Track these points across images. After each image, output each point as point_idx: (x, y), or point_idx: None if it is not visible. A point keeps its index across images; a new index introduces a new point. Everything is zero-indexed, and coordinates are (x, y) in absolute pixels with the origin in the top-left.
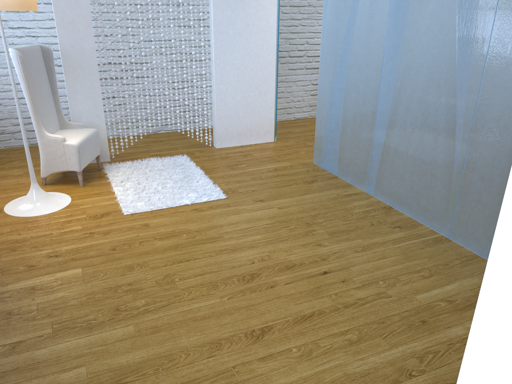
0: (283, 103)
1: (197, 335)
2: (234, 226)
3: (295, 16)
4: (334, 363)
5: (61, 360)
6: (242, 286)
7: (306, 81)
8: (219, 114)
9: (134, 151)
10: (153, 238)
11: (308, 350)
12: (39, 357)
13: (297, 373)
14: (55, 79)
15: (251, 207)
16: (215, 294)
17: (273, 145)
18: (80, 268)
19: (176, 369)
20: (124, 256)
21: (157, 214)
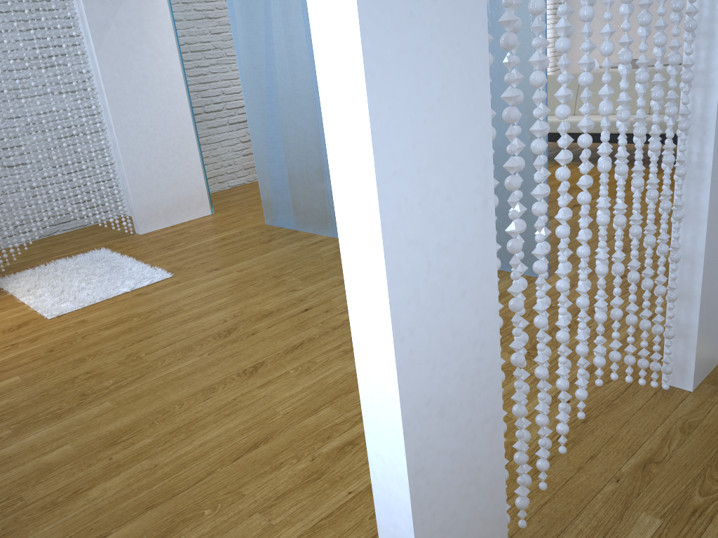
0: (211, 171)
1: (185, 389)
2: (192, 297)
3: (201, 63)
4: (333, 369)
5: (37, 447)
6: (221, 341)
7: (233, 139)
8: (134, 191)
9: (30, 259)
10: (97, 330)
11: (306, 367)
12: (8, 453)
13: (300, 386)
14: None
15: (206, 277)
16: (193, 354)
17: (212, 218)
18: (16, 376)
19: (173, 417)
20: (68, 353)
21: (92, 309)
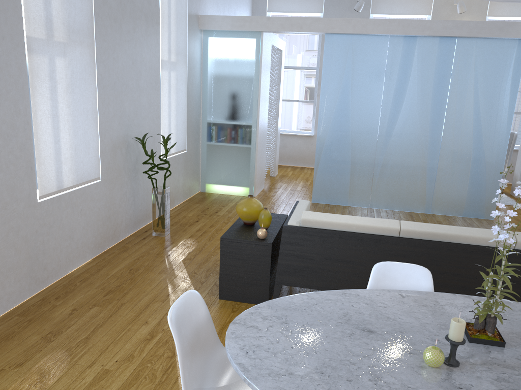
0: None
1: None
2: None
3: None
4: None
5: None
6: None
7: None
8: None
9: None
10: None
11: None
12: None
13: None
14: (511, 148)
15: None
16: None
17: None
18: None
19: None
20: None
21: None
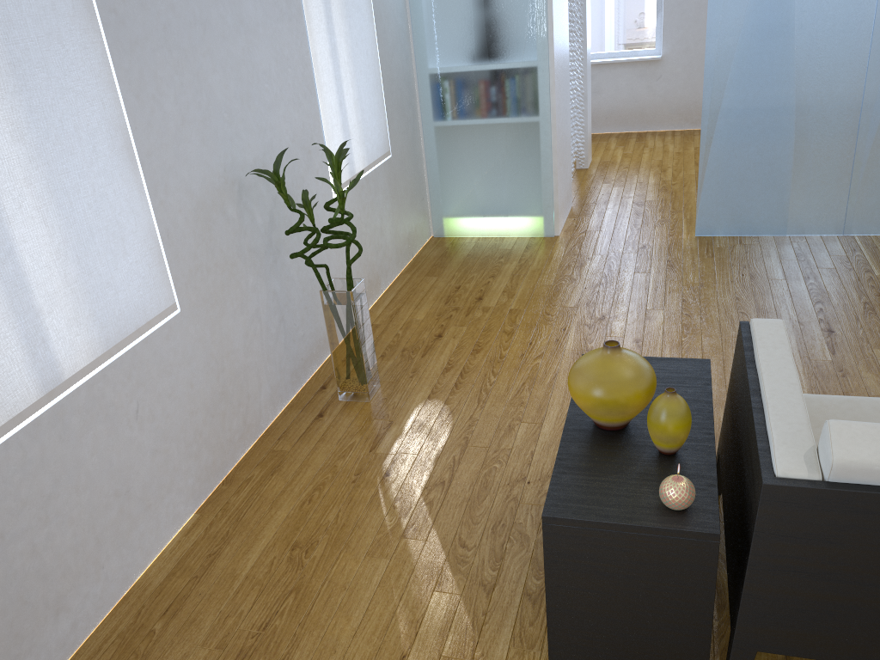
0: None
1: None
2: None
3: None
4: None
5: None
6: None
7: None
8: None
9: None
10: None
11: None
12: None
13: None
14: None
15: None
16: None
17: None
18: None
19: None
20: None
21: None
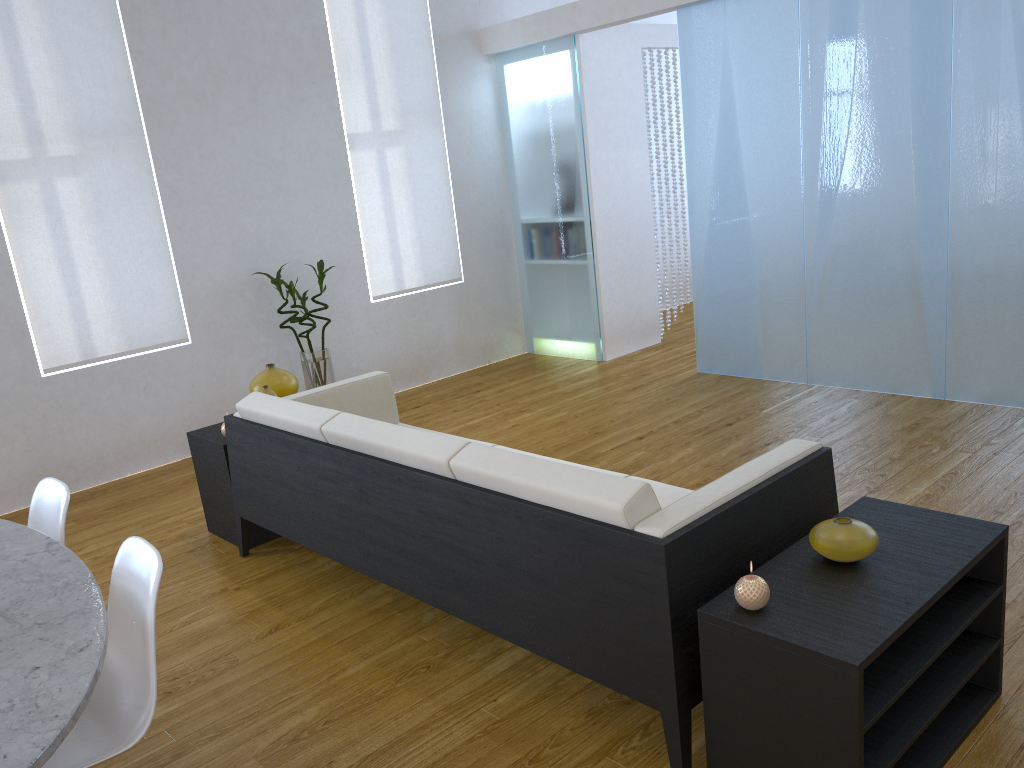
0: None
1: None
2: None
3: None
4: None
5: None
6: None
7: None
8: None
9: None
10: None
11: None
12: None
13: None
14: None
15: None
16: None
17: None
18: None
19: None
20: None
21: None
